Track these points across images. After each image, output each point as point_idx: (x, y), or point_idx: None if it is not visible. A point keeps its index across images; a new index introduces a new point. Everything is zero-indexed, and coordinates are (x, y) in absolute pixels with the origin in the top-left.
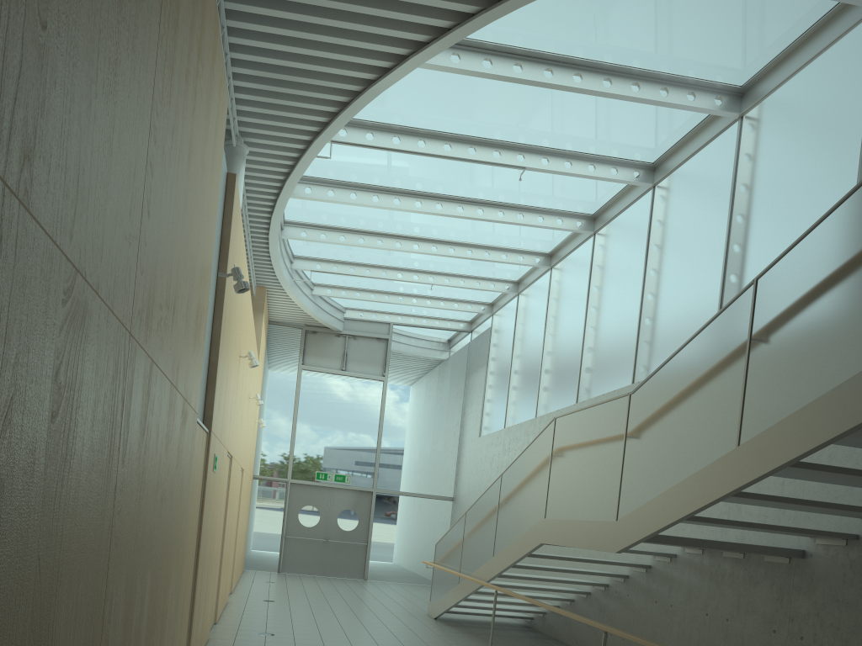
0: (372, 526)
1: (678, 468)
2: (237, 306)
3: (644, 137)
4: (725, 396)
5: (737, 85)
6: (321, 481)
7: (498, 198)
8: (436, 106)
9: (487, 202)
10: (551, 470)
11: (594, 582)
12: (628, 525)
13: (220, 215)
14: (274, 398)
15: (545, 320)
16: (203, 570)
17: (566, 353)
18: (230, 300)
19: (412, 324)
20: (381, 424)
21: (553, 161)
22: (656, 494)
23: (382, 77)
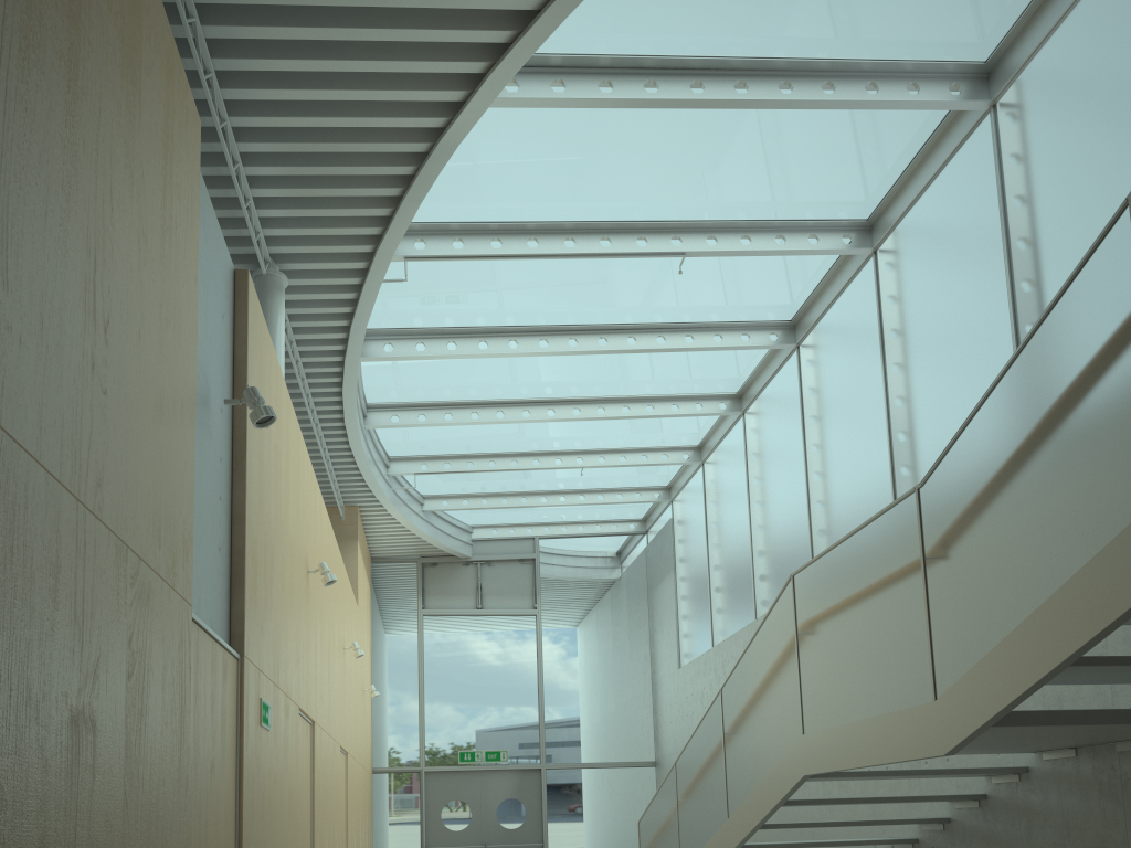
0: (547, 818)
1: (1041, 574)
2: (288, 488)
3: (850, 177)
4: (1114, 415)
5: (979, 60)
6: (468, 763)
7: (654, 316)
8: (544, 179)
9: (639, 326)
10: (801, 656)
11: (894, 838)
12: (961, 700)
13: (224, 324)
14: (390, 659)
15: (746, 484)
16: None
17: (785, 518)
18: (264, 465)
19: (564, 534)
20: (541, 673)
21: (723, 239)
22: (1005, 631)
23: (454, 119)
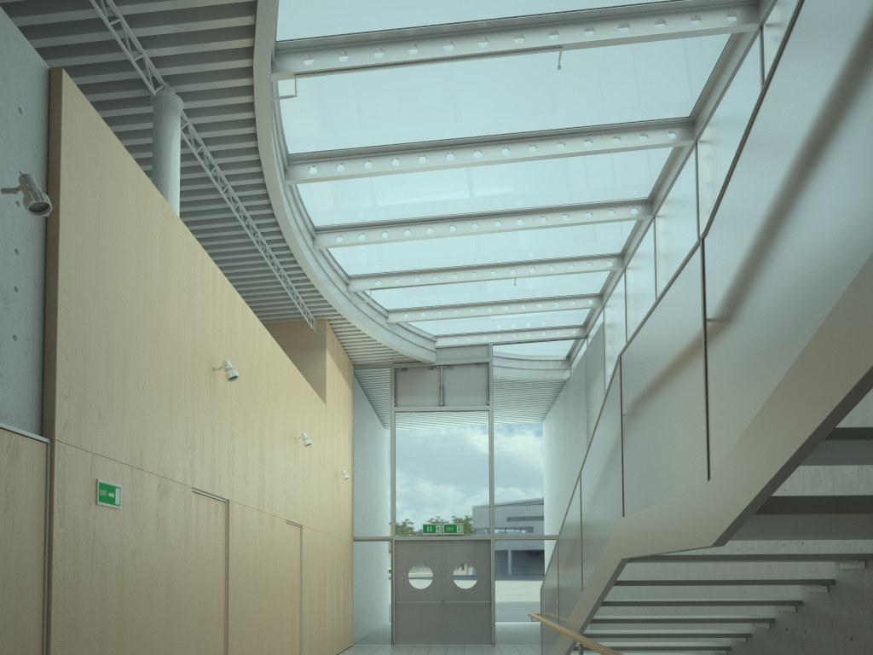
0: (494, 580)
1: (800, 320)
2: (166, 290)
3: None
4: None
5: None
6: (430, 534)
7: (551, 122)
8: None
9: (540, 133)
10: (623, 438)
11: (751, 617)
12: (725, 484)
13: (25, 119)
14: (368, 448)
15: (654, 284)
16: (95, 651)
17: None
18: (106, 263)
19: (514, 340)
20: (491, 460)
21: (601, 29)
22: (765, 399)
23: None
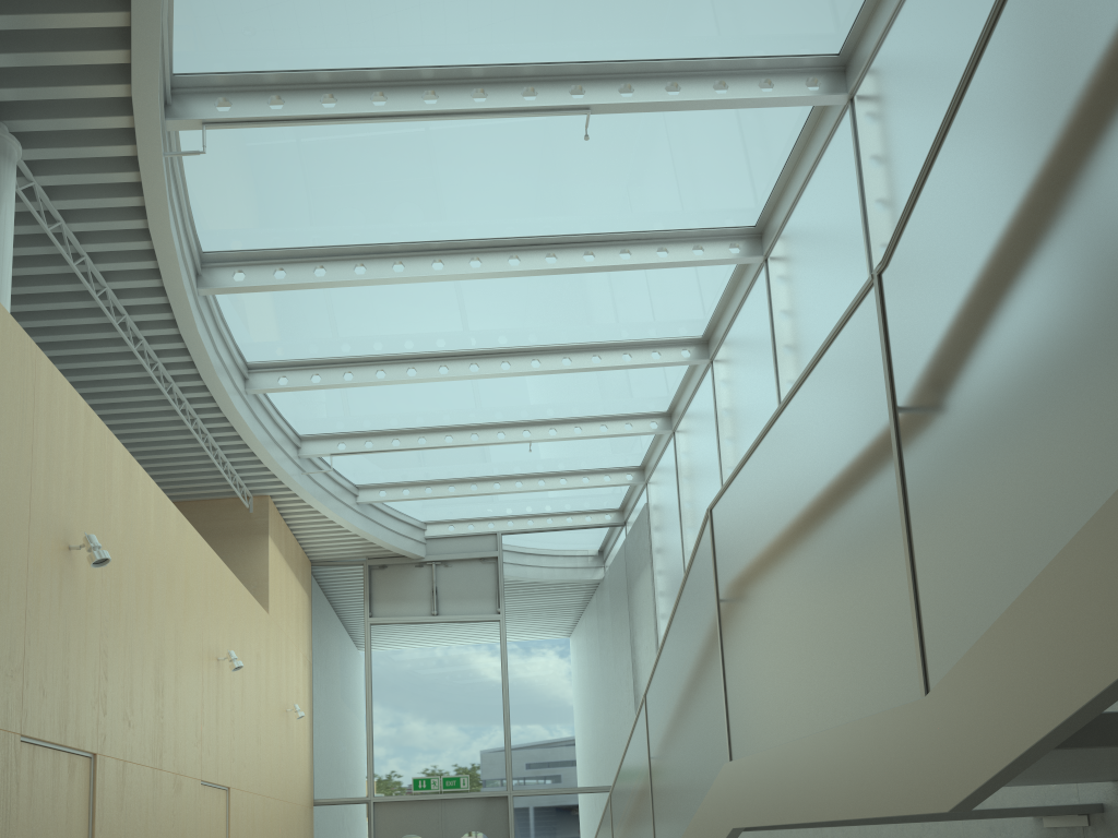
0: None
1: None
2: None
3: None
4: None
5: None
6: (423, 792)
7: (576, 224)
8: None
9: (560, 239)
10: (724, 636)
11: None
12: (979, 693)
13: None
14: (333, 674)
15: (717, 447)
16: None
17: None
18: None
19: (530, 528)
20: (506, 687)
21: (642, 88)
22: (1081, 518)
23: None
